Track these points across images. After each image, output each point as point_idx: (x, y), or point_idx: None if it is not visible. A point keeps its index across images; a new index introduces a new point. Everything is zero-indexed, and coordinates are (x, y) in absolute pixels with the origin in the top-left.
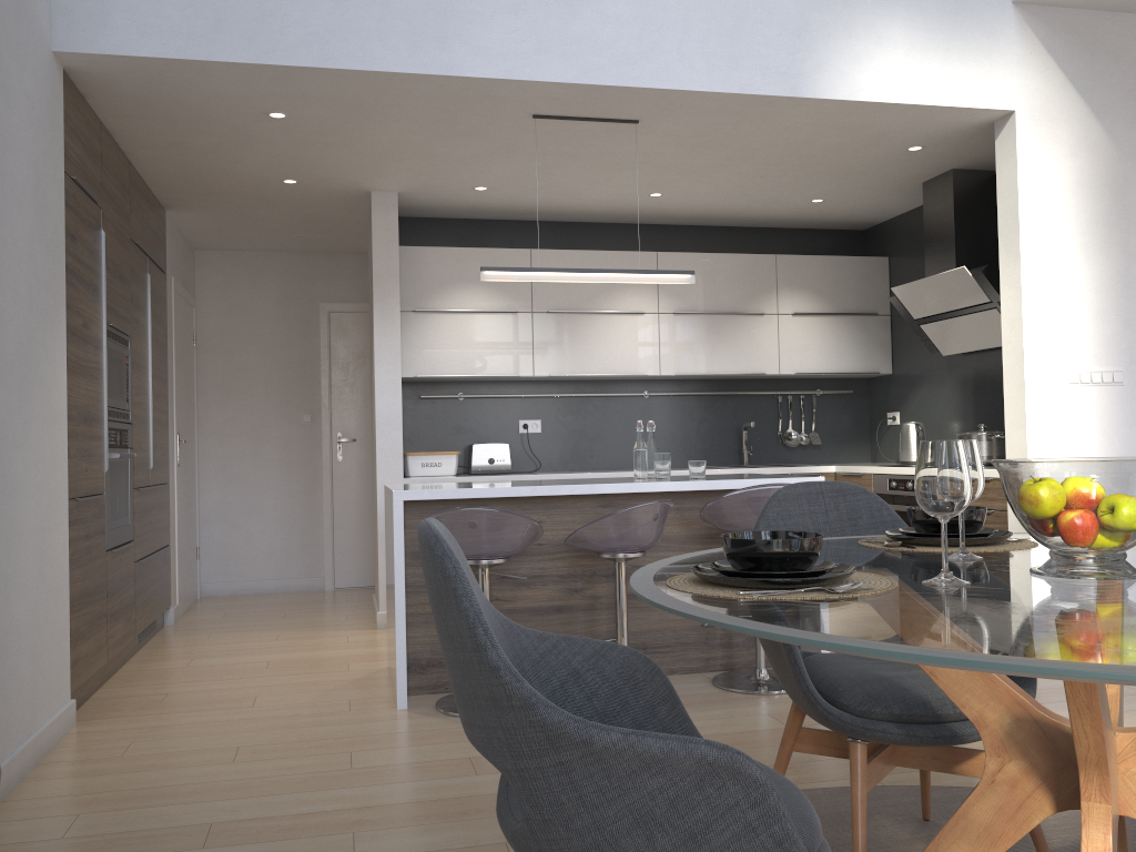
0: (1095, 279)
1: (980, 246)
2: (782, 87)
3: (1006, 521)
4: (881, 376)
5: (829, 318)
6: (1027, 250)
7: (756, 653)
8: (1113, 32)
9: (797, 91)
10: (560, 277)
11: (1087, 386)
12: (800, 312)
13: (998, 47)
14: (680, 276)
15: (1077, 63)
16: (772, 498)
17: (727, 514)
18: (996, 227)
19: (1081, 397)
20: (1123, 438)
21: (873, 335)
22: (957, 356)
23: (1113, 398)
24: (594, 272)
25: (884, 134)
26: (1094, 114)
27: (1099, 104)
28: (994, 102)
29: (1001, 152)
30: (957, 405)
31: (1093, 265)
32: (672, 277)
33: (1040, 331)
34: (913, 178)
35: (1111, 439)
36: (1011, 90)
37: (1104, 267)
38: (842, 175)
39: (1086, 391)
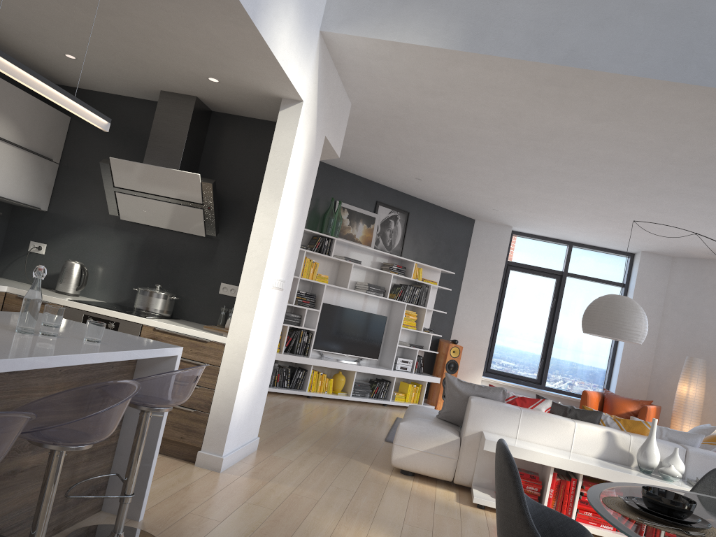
0: (293, 222)
1: (192, 158)
2: (251, 8)
3: (217, 374)
4: (31, 209)
5: (20, 151)
6: (284, 195)
7: (119, 519)
8: (331, 77)
9: (254, 18)
10: (10, 70)
11: (275, 289)
12: (2, 137)
13: (310, 55)
14: (102, 120)
15: (321, 87)
16: (515, 465)
17: (155, 390)
18: (201, 148)
19: (272, 296)
20: (274, 323)
21: (45, 176)
22: (130, 223)
23: (278, 298)
24: (41, 80)
25: (223, 66)
26: (317, 121)
27: (319, 116)
28: (301, 91)
29: (283, 121)
30: (119, 258)
31: (294, 214)
32: (96, 119)
33: (273, 250)
34: (164, 86)
35: (272, 324)
36: (306, 87)
37: (296, 216)
38: (132, 60)
39: (274, 292)
